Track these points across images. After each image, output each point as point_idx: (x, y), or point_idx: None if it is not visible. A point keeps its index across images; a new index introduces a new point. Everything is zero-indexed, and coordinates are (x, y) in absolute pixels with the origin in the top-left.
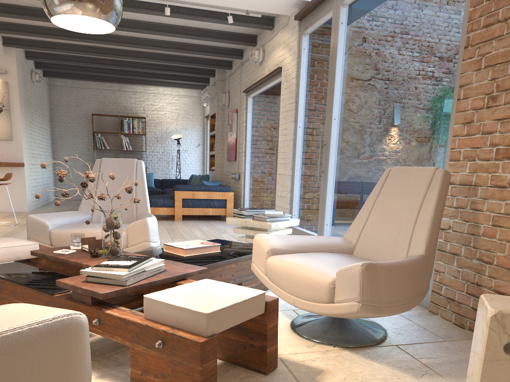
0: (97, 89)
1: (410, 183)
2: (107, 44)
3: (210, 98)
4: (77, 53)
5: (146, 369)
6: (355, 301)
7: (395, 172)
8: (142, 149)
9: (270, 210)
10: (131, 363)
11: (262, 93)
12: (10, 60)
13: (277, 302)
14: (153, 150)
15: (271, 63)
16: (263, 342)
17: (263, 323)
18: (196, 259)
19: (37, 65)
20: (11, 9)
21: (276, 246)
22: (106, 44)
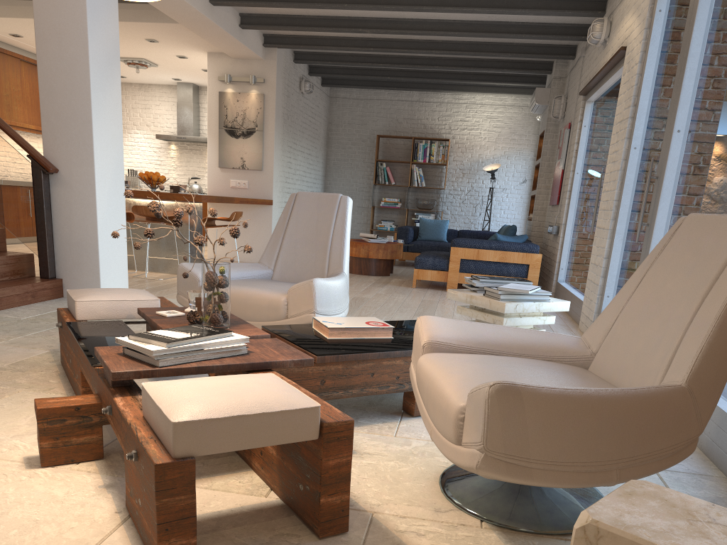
0: (389, 101)
1: (705, 247)
2: (384, 32)
3: (540, 108)
4: (351, 50)
5: (132, 488)
6: (477, 448)
7: (689, 224)
8: (441, 186)
9: (522, 283)
10: (125, 476)
11: (603, 95)
12: (270, 65)
13: (349, 427)
14: (456, 188)
15: (615, 43)
16: (317, 487)
17: (319, 455)
18: (337, 344)
19: (311, 70)
20: None
21: (441, 339)
22: (383, 32)
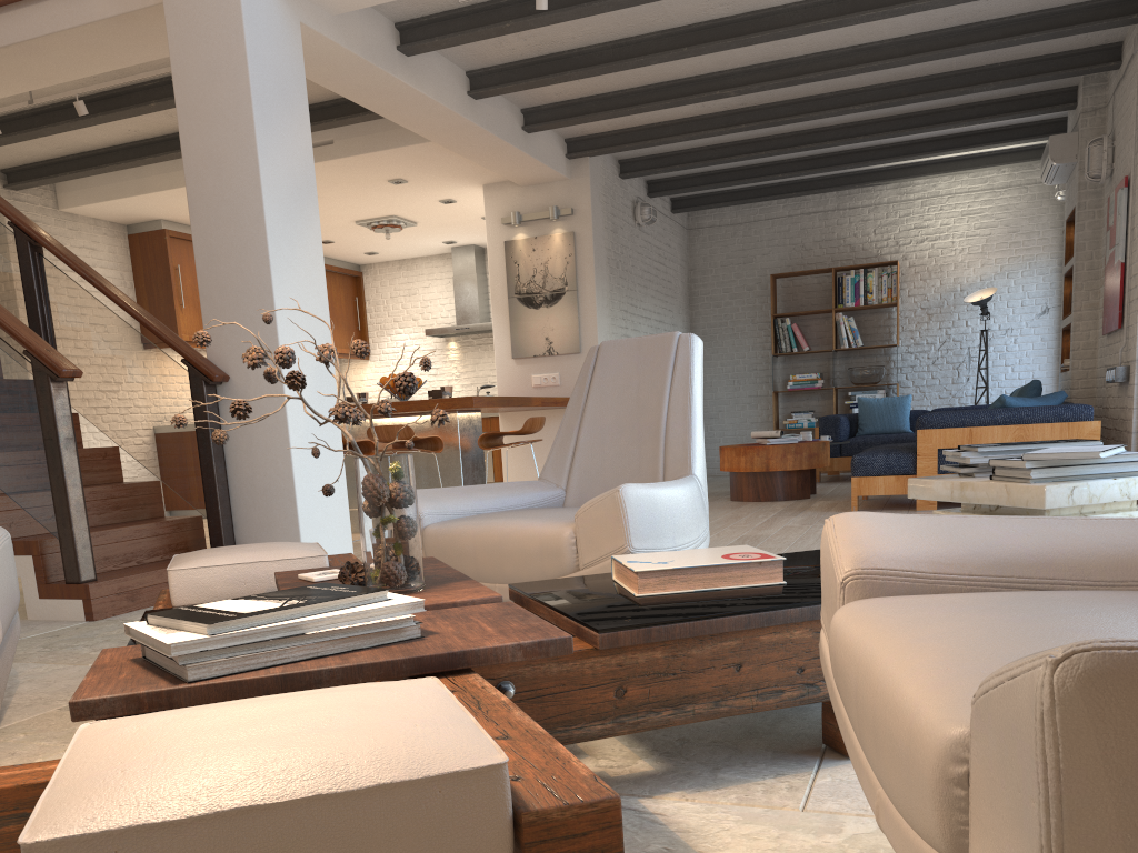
0: (787, 218)
1: None
2: (758, 89)
3: (1061, 170)
4: (709, 136)
5: None
6: None
7: None
8: (890, 341)
9: (1078, 445)
10: None
11: None
12: (579, 185)
13: (606, 819)
14: (918, 341)
15: None
16: None
17: None
18: (654, 606)
19: (651, 189)
20: (545, 67)
21: (887, 562)
22: (757, 89)
